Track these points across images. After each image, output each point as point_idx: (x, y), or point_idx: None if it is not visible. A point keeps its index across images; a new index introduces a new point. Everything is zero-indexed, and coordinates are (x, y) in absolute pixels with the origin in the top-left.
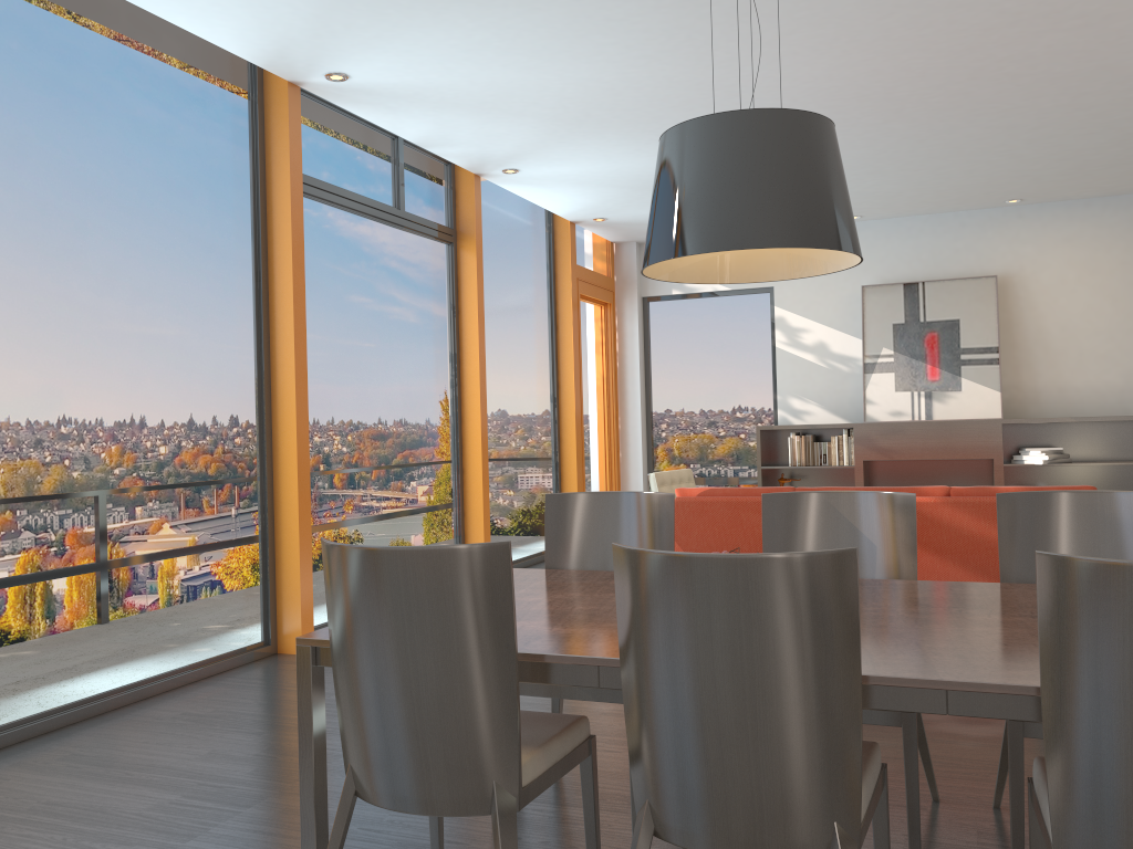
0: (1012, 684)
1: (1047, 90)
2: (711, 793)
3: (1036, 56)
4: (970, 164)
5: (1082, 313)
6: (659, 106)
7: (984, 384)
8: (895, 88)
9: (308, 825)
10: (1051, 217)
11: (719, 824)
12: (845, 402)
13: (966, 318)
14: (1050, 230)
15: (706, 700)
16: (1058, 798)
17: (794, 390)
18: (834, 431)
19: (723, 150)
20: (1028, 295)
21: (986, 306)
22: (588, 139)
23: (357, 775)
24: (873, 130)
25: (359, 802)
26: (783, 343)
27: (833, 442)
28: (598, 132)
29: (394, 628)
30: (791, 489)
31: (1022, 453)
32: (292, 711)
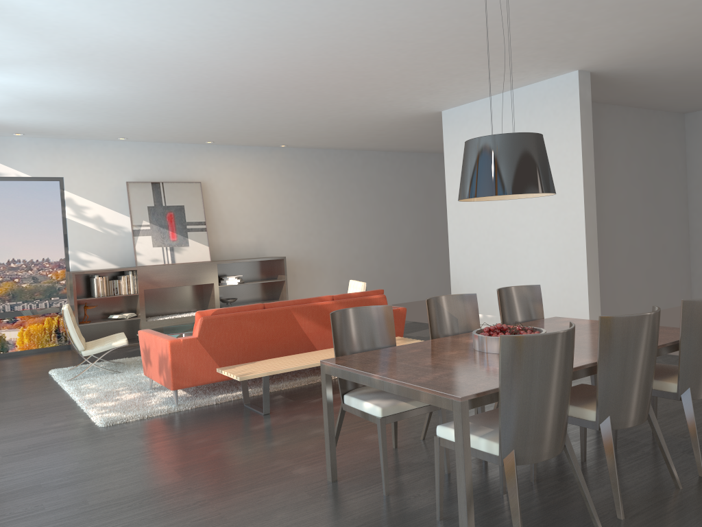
0: (662, 344)
1: (308, 99)
2: (638, 402)
3: (328, 85)
4: (225, 122)
5: (238, 205)
6: (143, 61)
7: (200, 242)
8: (261, 84)
9: (470, 499)
10: (223, 153)
11: (638, 413)
12: (116, 254)
13: (188, 205)
14: (223, 160)
15: (643, 367)
16: (683, 374)
17: (82, 247)
18: (113, 273)
19: (535, 149)
20: (214, 194)
21: (197, 199)
22: (60, 67)
23: (522, 452)
24: (217, 99)
25: (311, 523)
26: (73, 215)
27: (124, 280)
28: (77, 64)
29: (562, 369)
30: (262, 304)
31: (225, 279)
32: (92, 520)
